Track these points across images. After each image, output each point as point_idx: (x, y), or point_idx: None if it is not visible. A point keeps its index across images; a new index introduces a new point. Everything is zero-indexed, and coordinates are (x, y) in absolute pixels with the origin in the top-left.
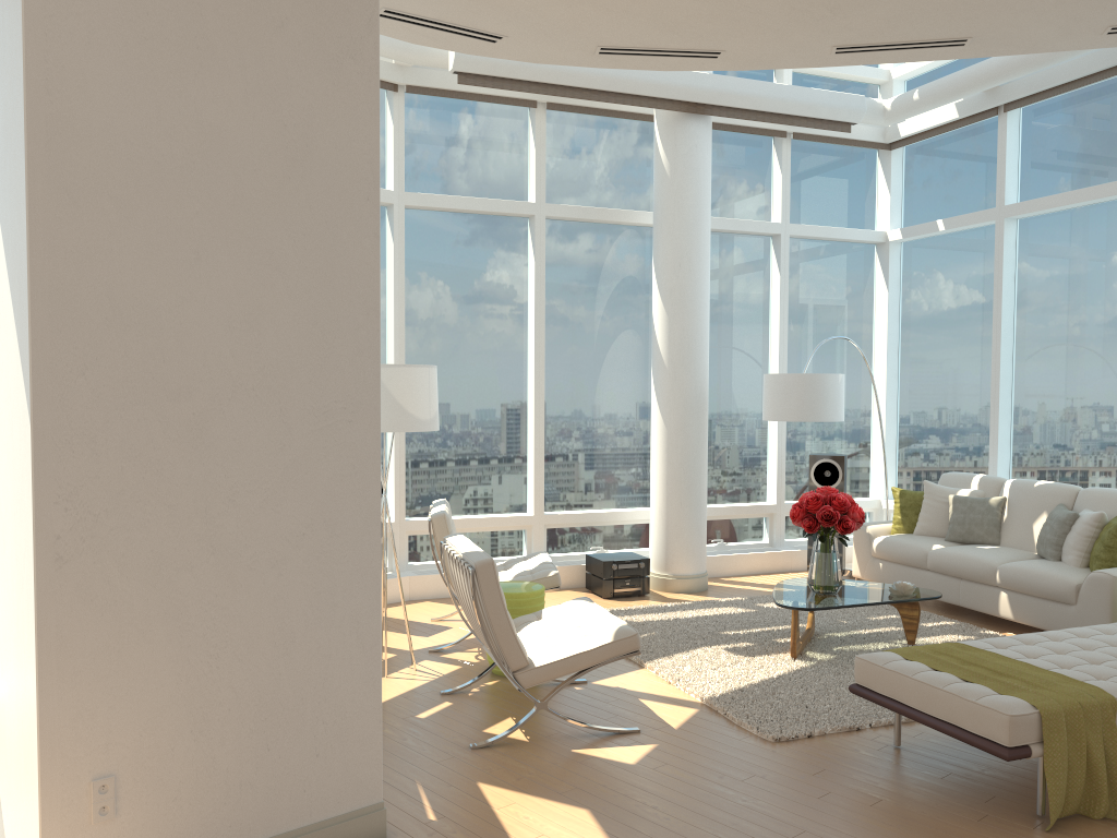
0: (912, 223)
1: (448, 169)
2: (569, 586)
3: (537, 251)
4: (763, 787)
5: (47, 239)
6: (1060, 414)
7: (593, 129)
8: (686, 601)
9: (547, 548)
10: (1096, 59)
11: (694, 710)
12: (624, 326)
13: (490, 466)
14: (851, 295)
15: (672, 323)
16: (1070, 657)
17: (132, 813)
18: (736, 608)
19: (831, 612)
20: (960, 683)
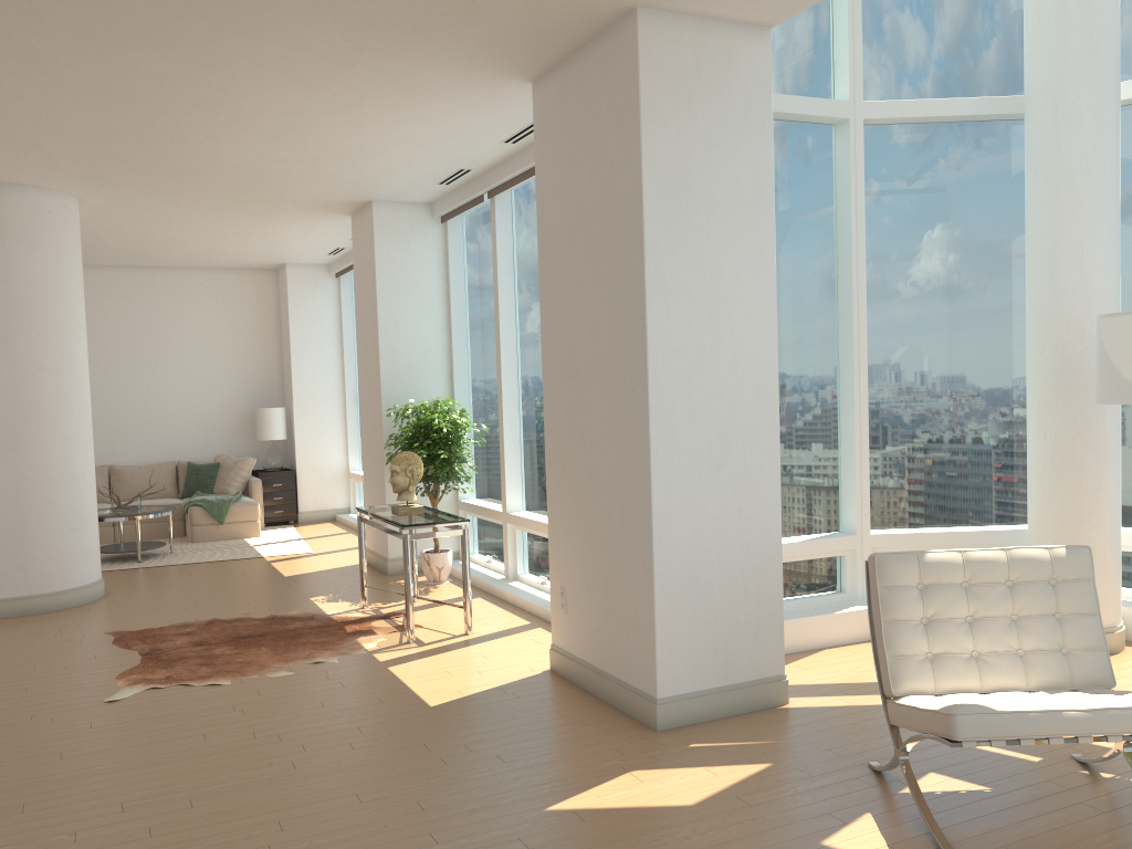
0: None
1: None
2: None
3: None
4: None
5: (542, 294)
6: None
7: None
8: None
9: None
10: None
11: None
12: None
13: None
14: None
15: None
16: None
17: (570, 615)
18: None
19: None
20: None
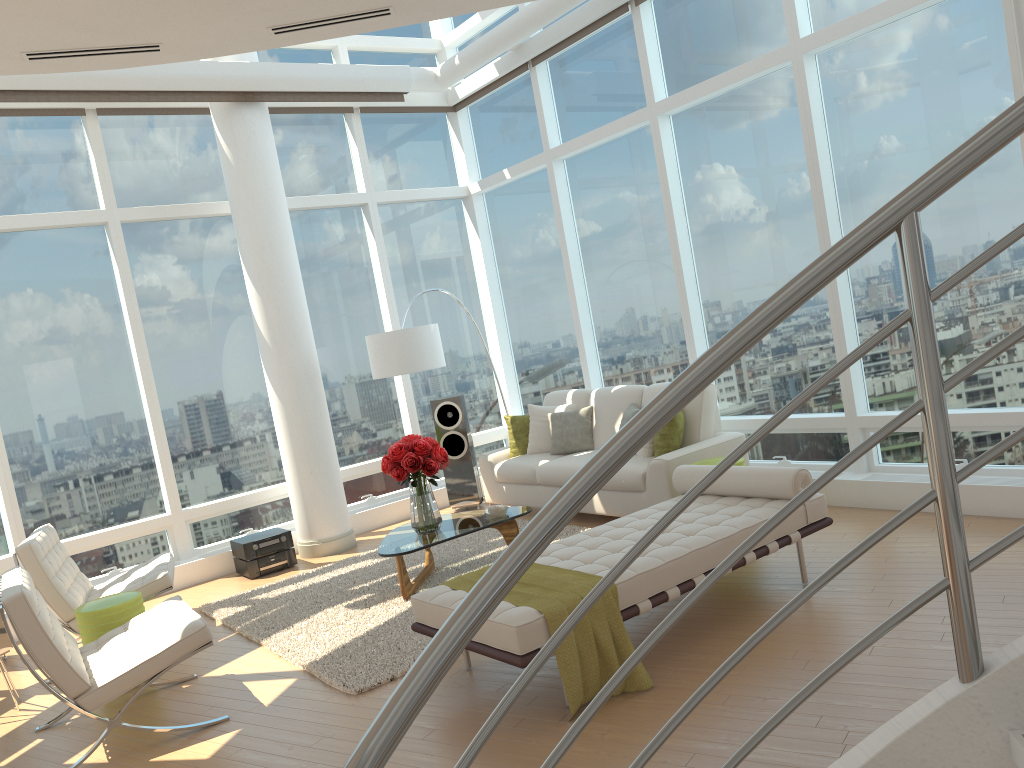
0: (487, 175)
1: (2, 189)
2: (222, 574)
3: (118, 257)
4: (328, 747)
5: None
6: (628, 324)
7: (157, 128)
8: (328, 564)
9: (194, 542)
10: (588, 12)
11: (293, 680)
12: (230, 314)
13: (116, 476)
14: (448, 248)
15: (267, 304)
16: (596, 551)
17: None
18: (374, 559)
19: (458, 543)
20: None
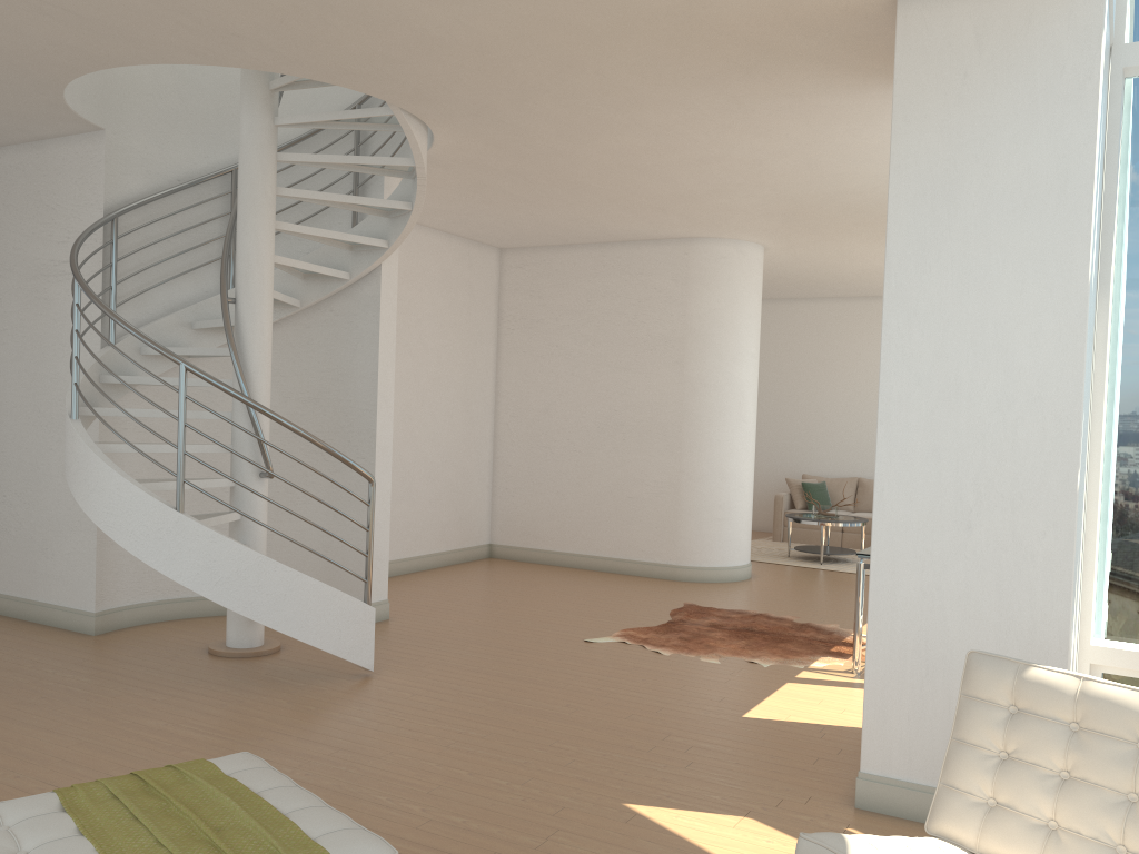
0: None
1: None
2: None
3: None
4: None
5: None
6: None
7: None
8: None
9: None
10: None
11: None
12: None
13: None
14: None
15: None
16: None
17: None
18: None
19: None
20: (269, 782)
